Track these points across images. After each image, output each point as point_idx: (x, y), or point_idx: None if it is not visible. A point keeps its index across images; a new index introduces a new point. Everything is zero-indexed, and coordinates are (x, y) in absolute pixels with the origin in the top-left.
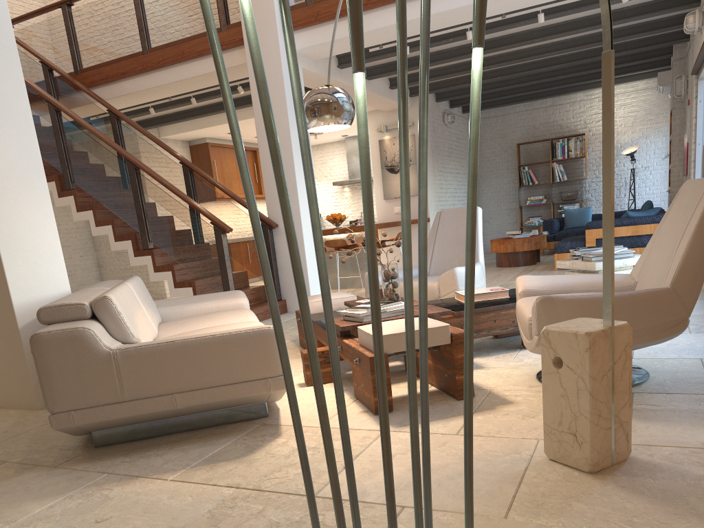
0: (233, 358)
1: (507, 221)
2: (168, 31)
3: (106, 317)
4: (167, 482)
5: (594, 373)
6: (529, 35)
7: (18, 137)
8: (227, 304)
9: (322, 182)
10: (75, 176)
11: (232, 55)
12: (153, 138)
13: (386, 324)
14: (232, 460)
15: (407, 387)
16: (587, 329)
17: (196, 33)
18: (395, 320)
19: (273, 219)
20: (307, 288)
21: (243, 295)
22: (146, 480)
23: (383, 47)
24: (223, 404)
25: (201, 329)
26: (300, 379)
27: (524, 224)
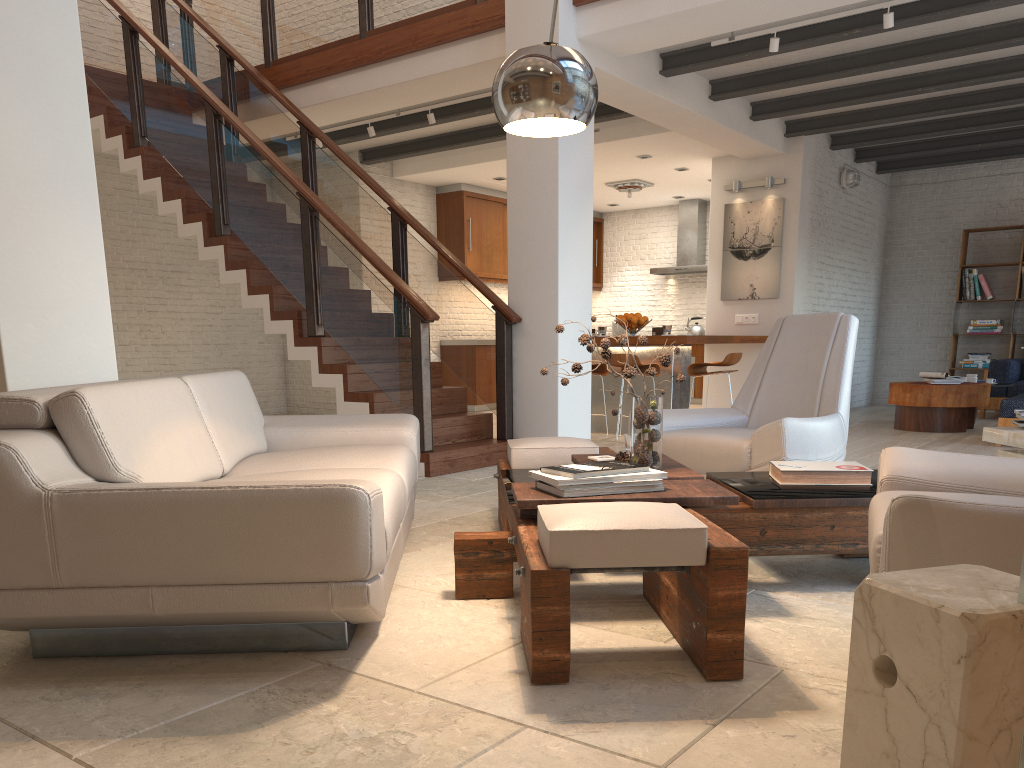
0: (267, 536)
1: (930, 356)
2: (399, 3)
3: (71, 429)
4: (65, 762)
5: (973, 723)
6: (1003, 32)
7: (55, 121)
8: (378, 434)
9: (635, 267)
10: (229, 216)
11: (488, 42)
12: (355, 168)
13: (586, 508)
14: (213, 735)
15: (626, 632)
16: (971, 604)
17: (440, 7)
18: (608, 503)
19: (516, 309)
20: (554, 426)
21: (410, 424)
22: (36, 750)
23: (735, 38)
24: (251, 617)
25: (286, 472)
26: (454, 583)
27: (958, 364)
